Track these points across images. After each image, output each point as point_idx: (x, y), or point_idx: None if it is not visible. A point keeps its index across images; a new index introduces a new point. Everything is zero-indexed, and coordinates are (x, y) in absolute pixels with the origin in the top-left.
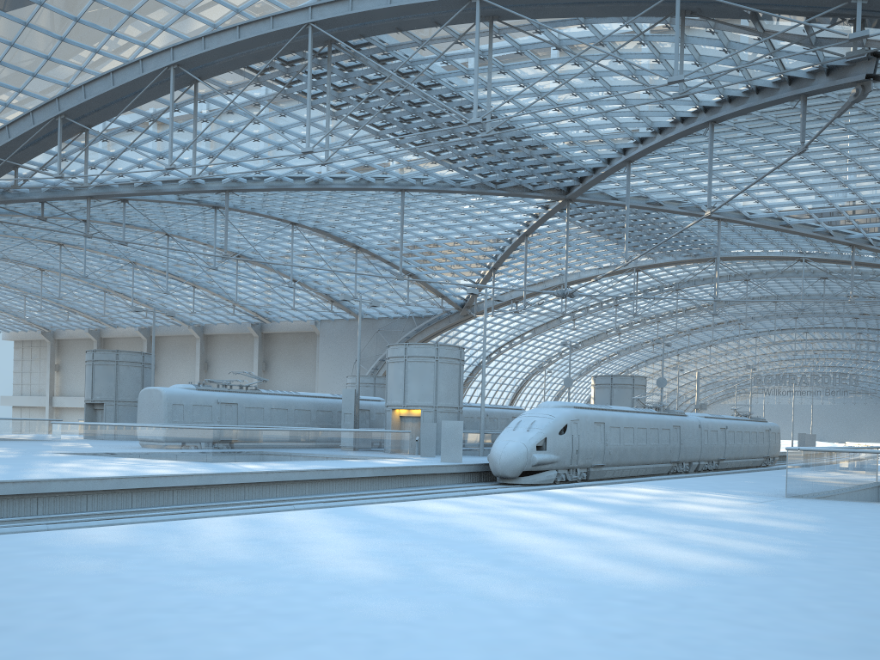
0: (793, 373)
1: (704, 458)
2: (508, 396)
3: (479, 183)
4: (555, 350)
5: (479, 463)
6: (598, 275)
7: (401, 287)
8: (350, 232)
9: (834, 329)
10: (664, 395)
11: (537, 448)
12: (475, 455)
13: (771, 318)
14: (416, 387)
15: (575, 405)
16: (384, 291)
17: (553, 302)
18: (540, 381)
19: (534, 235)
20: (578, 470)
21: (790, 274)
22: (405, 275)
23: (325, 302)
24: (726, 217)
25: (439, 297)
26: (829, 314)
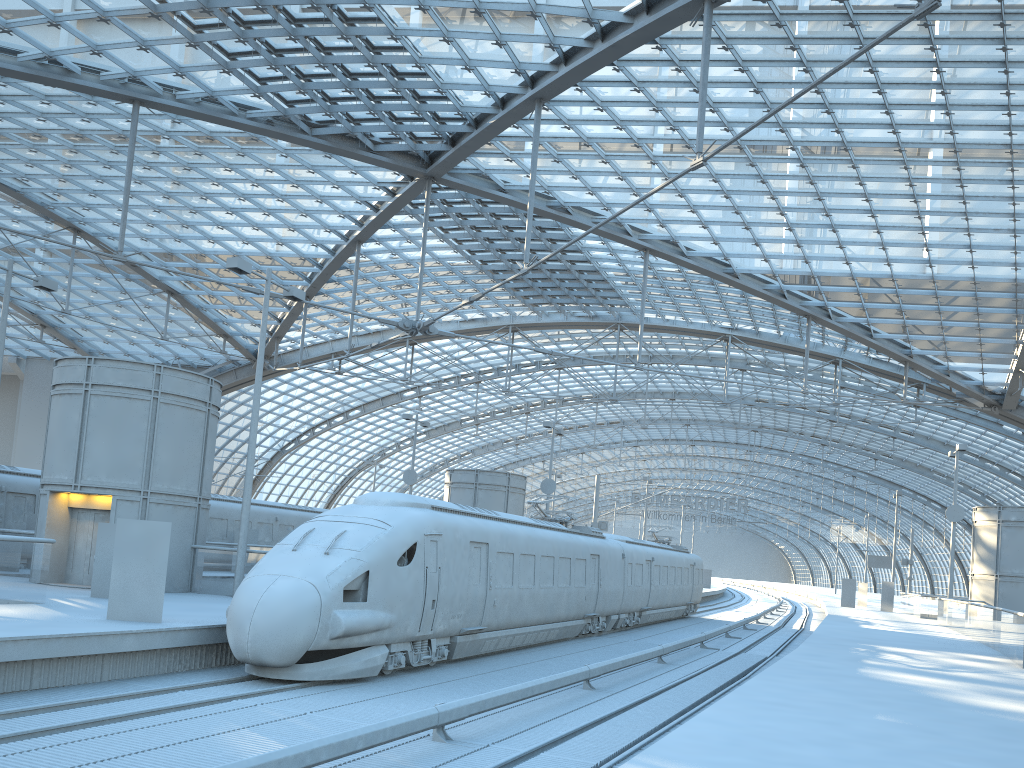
0: (676, 493)
1: (625, 608)
2: (323, 498)
3: (280, 118)
4: (392, 439)
5: (207, 626)
6: (460, 331)
7: (159, 314)
8: (60, 198)
9: (723, 444)
10: (525, 511)
11: (347, 594)
12: (226, 594)
13: (659, 423)
14: (105, 448)
15: (434, 503)
16: (131, 318)
17: (394, 368)
18: (368, 480)
19: (372, 245)
20: (434, 642)
21: (701, 361)
22: (163, 292)
23: (30, 325)
24: (657, 248)
25: (221, 337)
26: (725, 424)
